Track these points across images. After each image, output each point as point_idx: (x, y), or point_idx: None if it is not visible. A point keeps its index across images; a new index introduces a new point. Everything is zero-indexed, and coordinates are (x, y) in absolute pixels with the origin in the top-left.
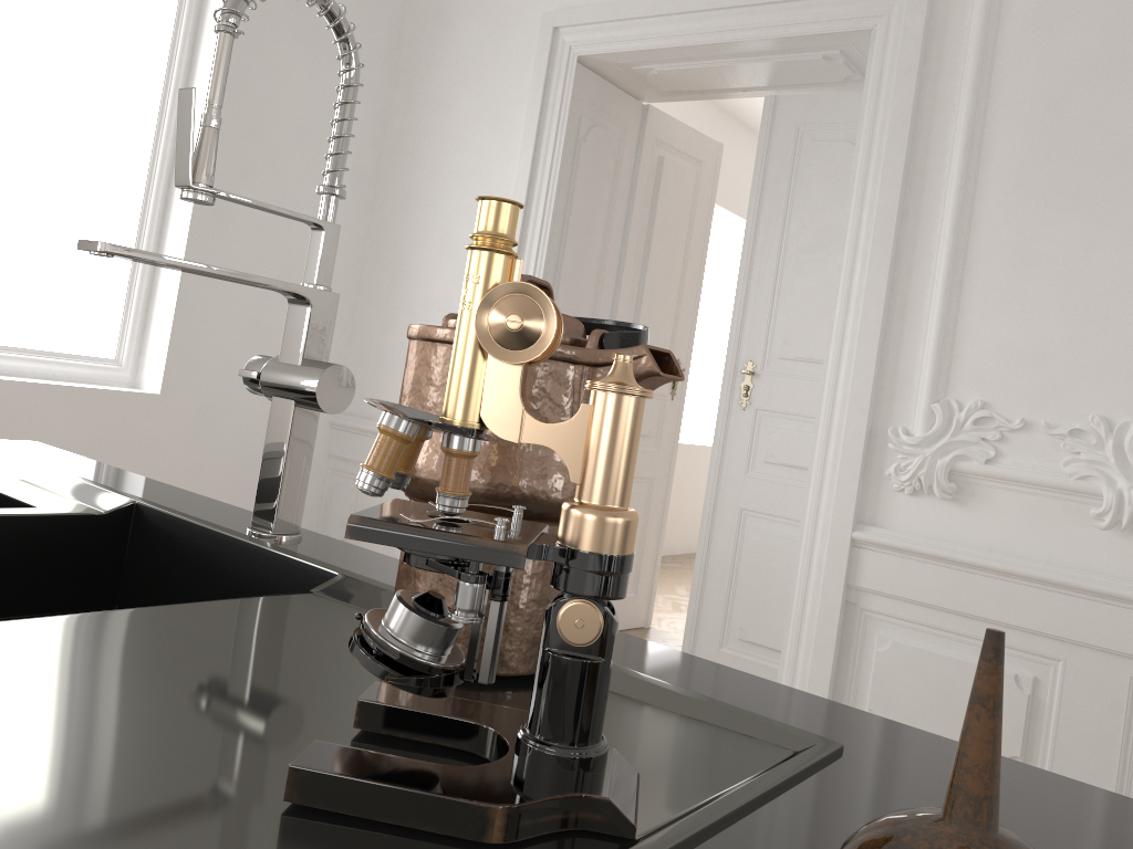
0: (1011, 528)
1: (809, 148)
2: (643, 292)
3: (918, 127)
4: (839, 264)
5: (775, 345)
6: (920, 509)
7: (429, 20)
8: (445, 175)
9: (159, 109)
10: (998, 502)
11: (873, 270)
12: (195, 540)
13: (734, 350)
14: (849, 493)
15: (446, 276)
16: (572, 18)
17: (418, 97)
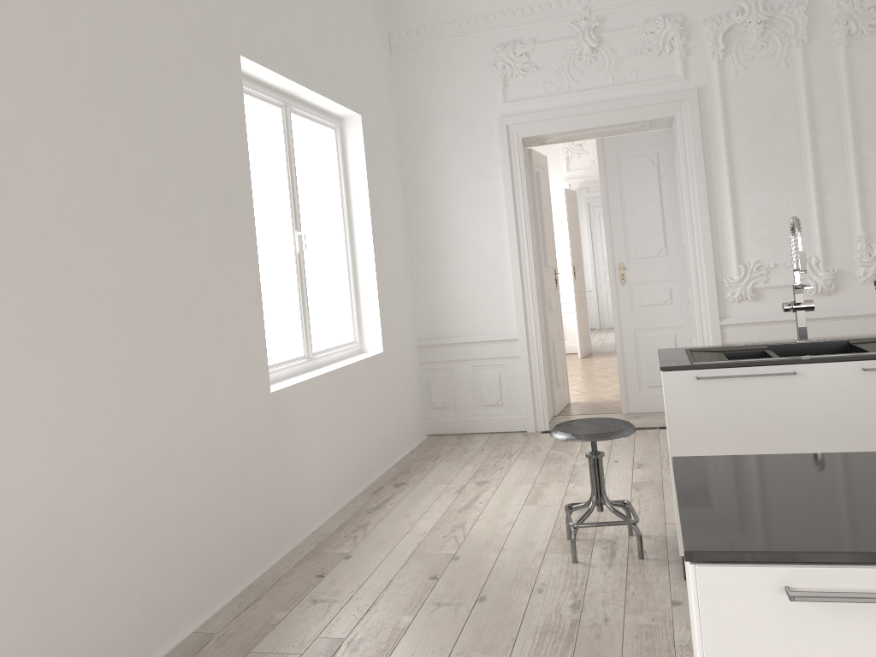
0: (779, 304)
1: (625, 161)
2: (545, 240)
3: (704, 156)
4: (684, 217)
5: (630, 253)
6: (742, 306)
7: (417, 124)
8: (454, 205)
9: (341, 207)
10: (771, 296)
11: (702, 217)
12: (794, 346)
13: (612, 260)
14: (714, 308)
15: (471, 256)
16: (517, 120)
17: (422, 166)
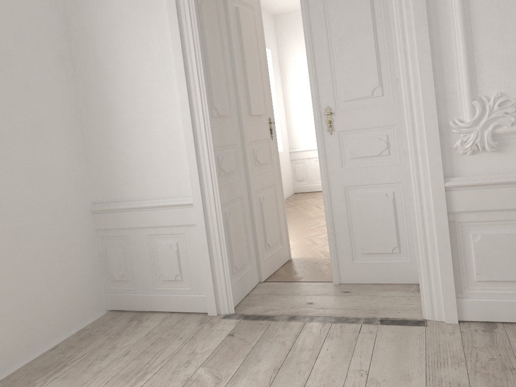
0: None
1: None
2: (248, 85)
3: None
4: (394, 37)
5: (339, 95)
6: (477, 160)
7: None
8: (119, 44)
9: None
10: None
11: (419, 35)
12: None
13: (317, 104)
14: (437, 163)
15: (140, 105)
16: None
17: (84, 0)
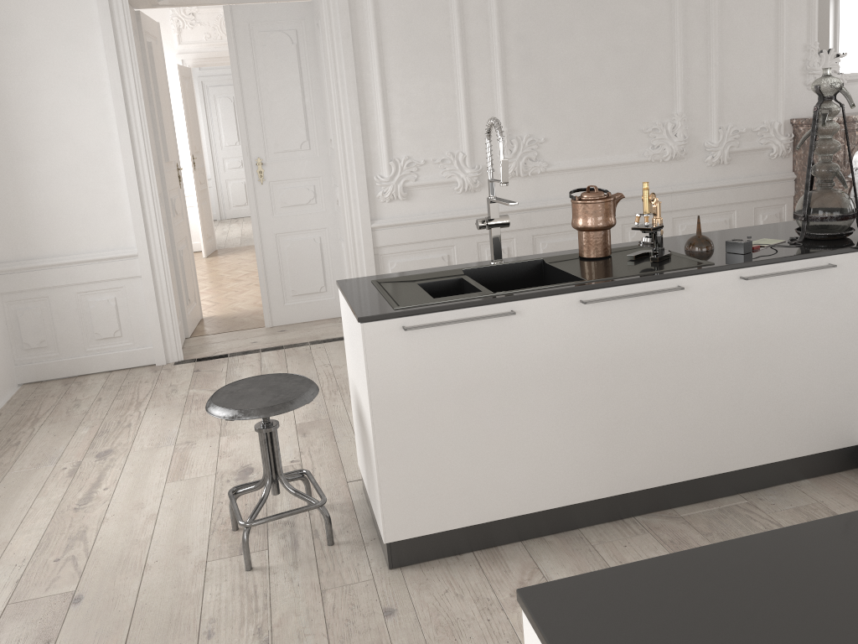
0: (428, 203)
1: (259, 36)
2: (164, 130)
3: (352, 36)
4: (331, 106)
5: (269, 146)
6: (393, 207)
7: None
8: (35, 81)
9: None
10: (421, 195)
11: (352, 108)
12: (490, 269)
13: (248, 154)
14: (366, 209)
15: (66, 151)
16: None
17: None
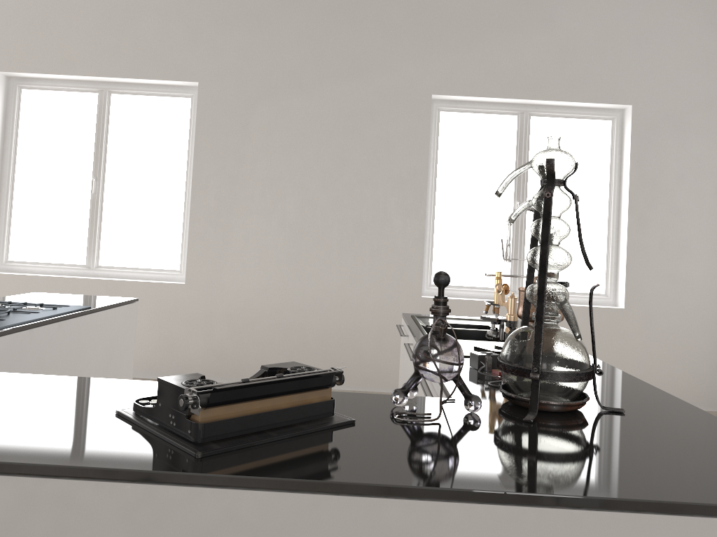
0: None
1: None
2: None
3: None
4: None
5: None
6: None
7: None
8: None
9: (609, 183)
10: None
11: None
12: None
13: None
14: None
15: None
16: None
17: None
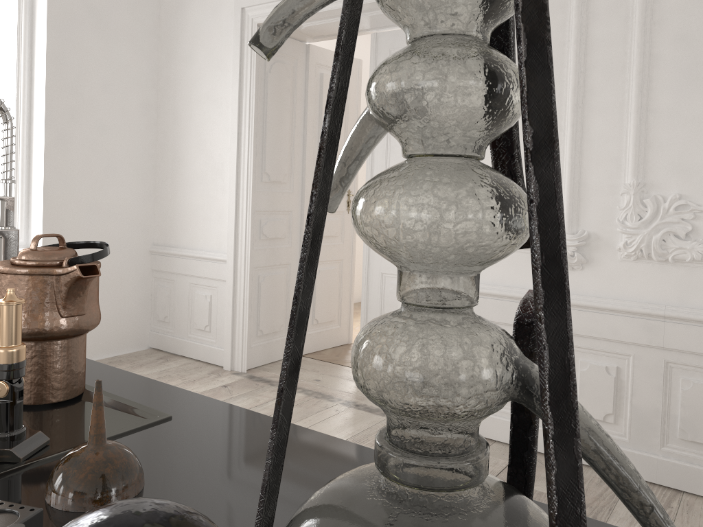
0: (503, 271)
1: None
2: None
3: None
4: None
5: None
6: None
7: (174, 8)
8: (194, 100)
9: (16, 85)
10: None
11: None
12: None
13: None
14: None
15: (202, 160)
16: (250, 1)
17: (174, 55)
